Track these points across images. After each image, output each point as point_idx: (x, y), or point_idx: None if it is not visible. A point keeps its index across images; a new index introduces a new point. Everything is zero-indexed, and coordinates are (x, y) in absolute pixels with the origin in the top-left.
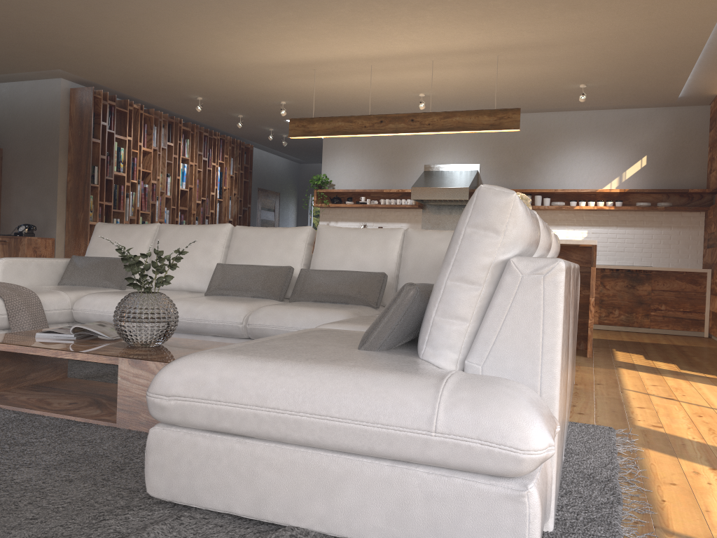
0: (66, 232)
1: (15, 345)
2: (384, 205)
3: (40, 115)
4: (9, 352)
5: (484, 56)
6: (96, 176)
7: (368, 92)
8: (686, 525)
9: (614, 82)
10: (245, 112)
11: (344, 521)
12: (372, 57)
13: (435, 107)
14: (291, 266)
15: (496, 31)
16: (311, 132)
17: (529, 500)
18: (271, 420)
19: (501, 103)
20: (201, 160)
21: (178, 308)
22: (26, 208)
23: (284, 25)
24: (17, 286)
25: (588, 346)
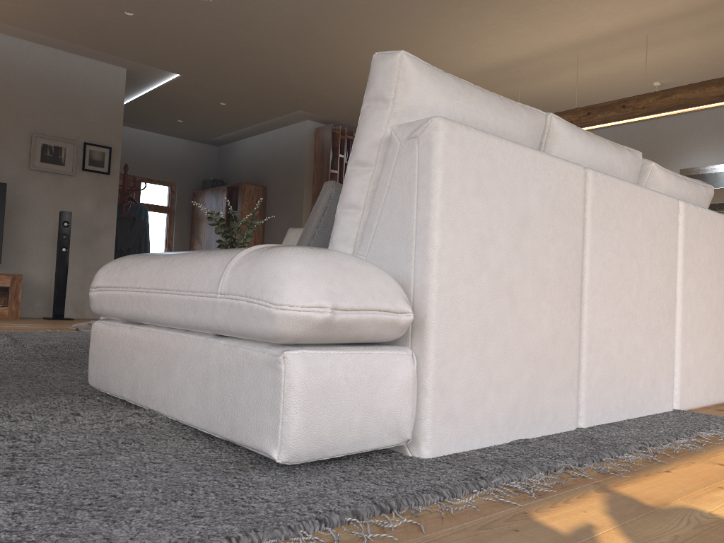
0: None
1: None
2: None
3: (292, 154)
4: None
5: (710, 17)
6: None
7: (592, 90)
8: (651, 490)
9: None
10: None
11: (174, 402)
12: (573, 45)
13: None
14: None
15: None
16: None
17: (286, 368)
18: (137, 300)
19: None
20: None
21: None
22: (280, 235)
23: (463, 24)
24: None
25: None
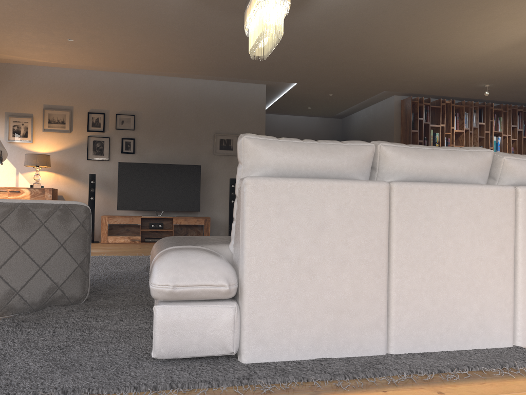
0: None
1: None
2: None
3: (385, 121)
4: None
5: None
6: None
7: None
8: None
9: None
10: None
11: None
12: None
13: None
14: None
15: None
16: None
17: (154, 313)
18: None
19: None
20: (515, 132)
21: None
22: None
23: (477, 19)
24: None
25: None
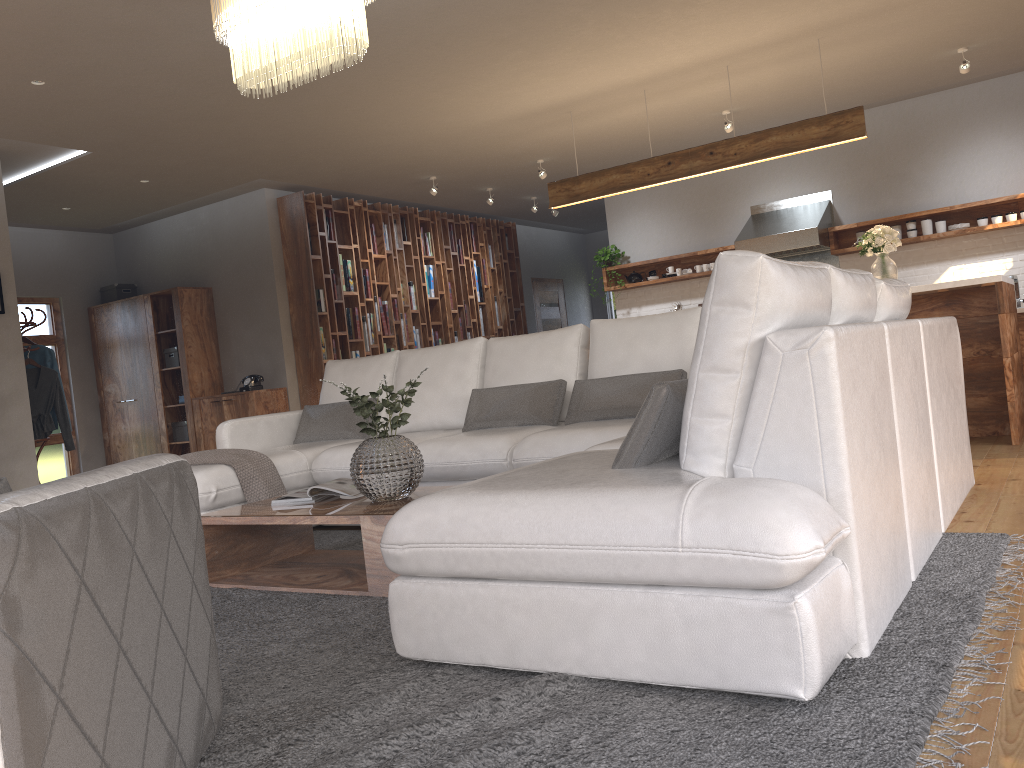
0: (299, 378)
1: (251, 516)
2: (701, 273)
3: (248, 239)
4: (247, 526)
5: (798, 44)
6: (322, 301)
7: (650, 125)
8: None
9: (1010, 34)
10: (494, 183)
11: (602, 660)
12: (642, 80)
13: (751, 124)
14: (563, 379)
15: (805, 9)
16: (579, 196)
17: (798, 612)
18: (509, 557)
19: (846, 99)
20: (449, 256)
21: (429, 451)
22: (248, 355)
23: (516, 67)
24: (247, 450)
25: (1011, 429)
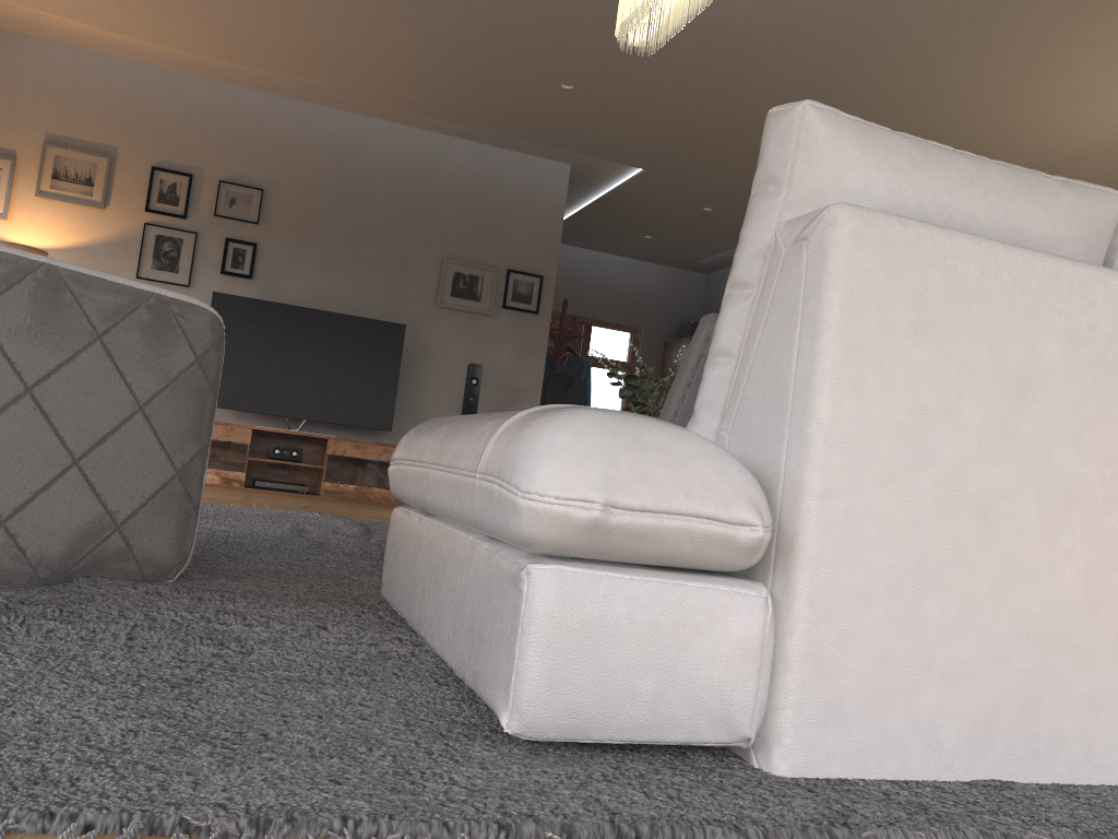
0: None
1: None
2: None
3: None
4: None
5: None
6: None
7: None
8: None
9: None
10: None
11: (437, 627)
12: None
13: None
14: None
15: None
16: None
17: (528, 589)
18: (419, 479)
19: None
20: None
21: None
22: None
23: (1105, 53)
24: None
25: None
